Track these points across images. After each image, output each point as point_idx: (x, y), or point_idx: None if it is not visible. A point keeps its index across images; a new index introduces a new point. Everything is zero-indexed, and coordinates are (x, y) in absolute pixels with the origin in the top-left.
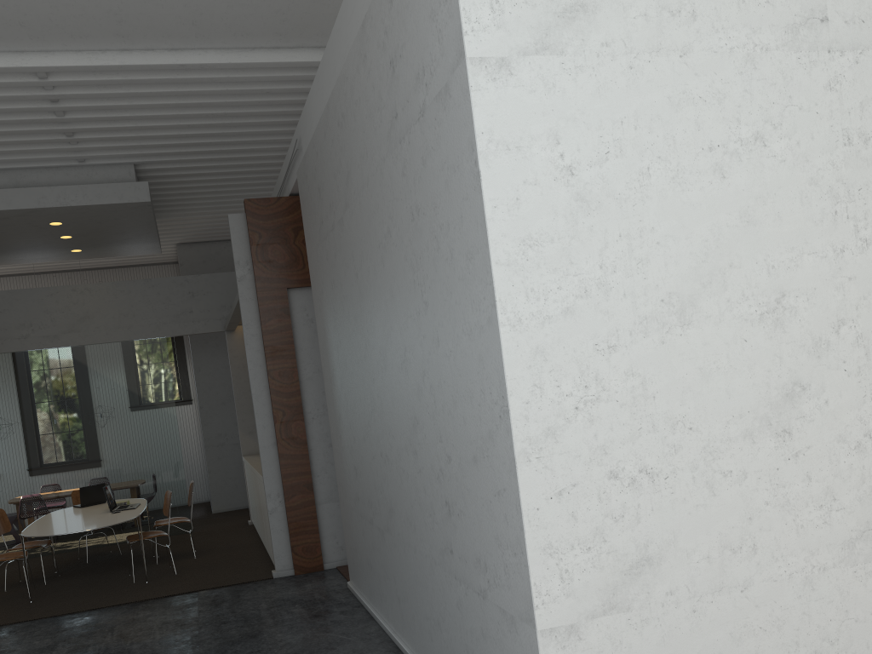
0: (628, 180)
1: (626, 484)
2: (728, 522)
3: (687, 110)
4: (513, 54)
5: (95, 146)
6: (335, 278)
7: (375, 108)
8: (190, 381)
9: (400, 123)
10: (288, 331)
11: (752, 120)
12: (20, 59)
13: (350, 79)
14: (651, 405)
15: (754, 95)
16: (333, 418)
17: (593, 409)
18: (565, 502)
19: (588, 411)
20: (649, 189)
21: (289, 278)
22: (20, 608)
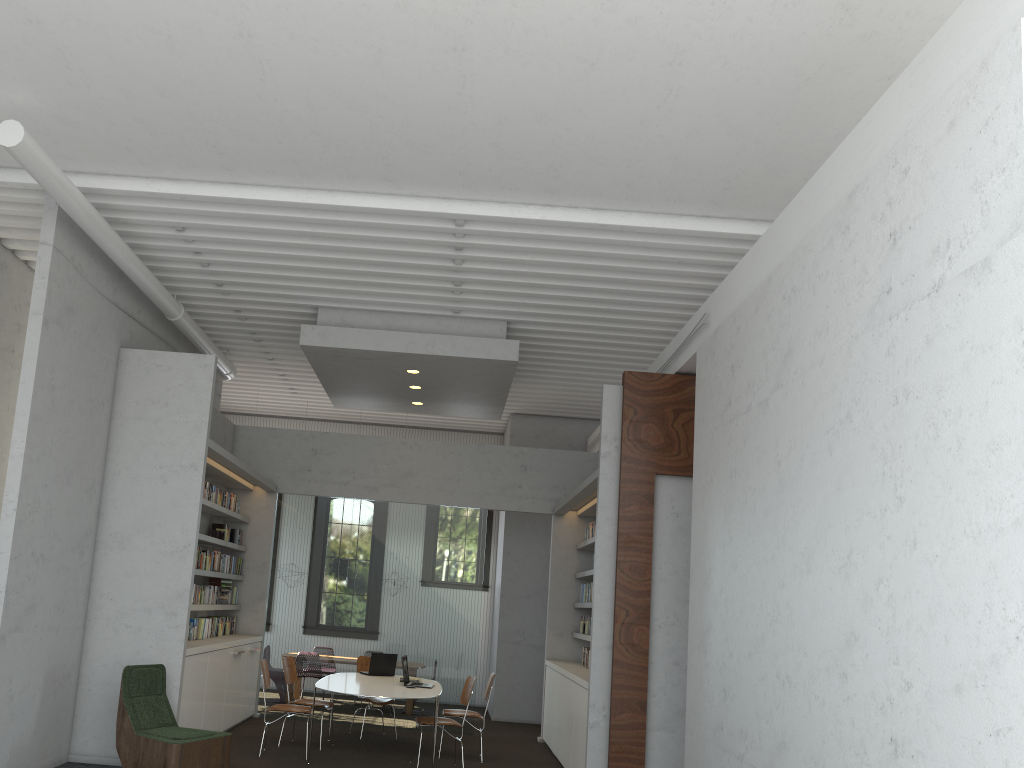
0: None
1: None
2: None
3: None
4: None
5: (477, 299)
6: (739, 466)
7: (852, 282)
8: (490, 565)
9: (895, 298)
10: (648, 521)
11: None
12: (446, 205)
13: (815, 251)
14: None
15: None
16: (696, 628)
17: None
18: None
19: None
20: None
21: (660, 462)
22: (298, 767)
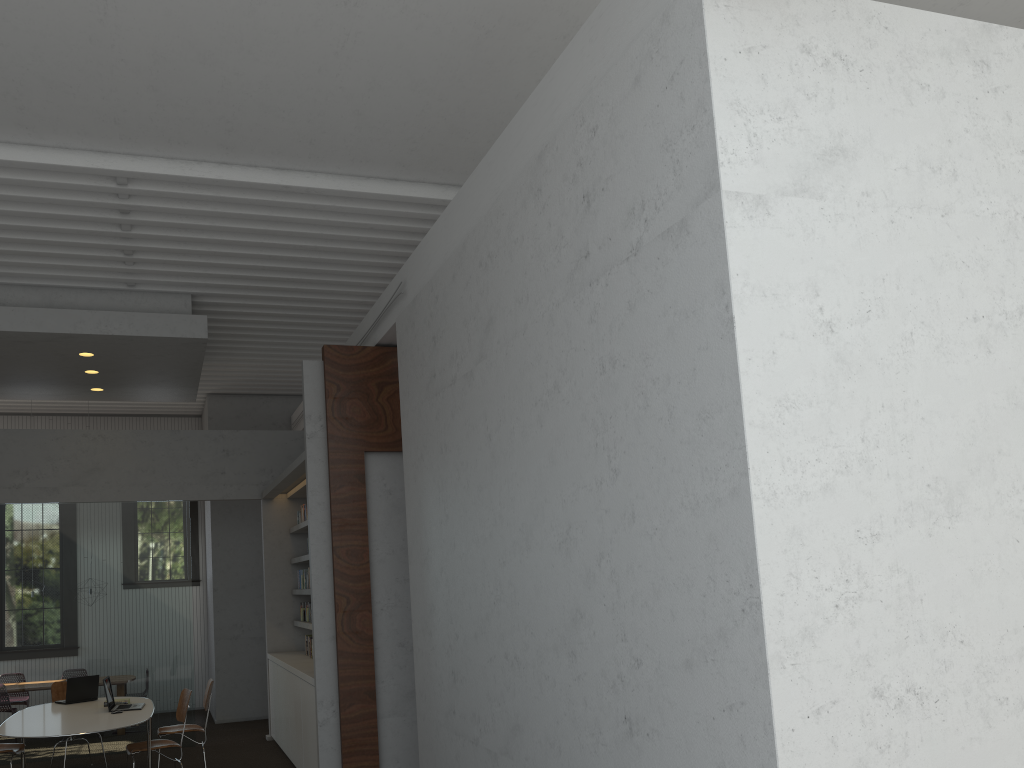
0: (891, 345)
1: (892, 705)
2: (1006, 762)
3: (950, 274)
4: (770, 193)
5: (154, 270)
6: (449, 441)
7: (549, 247)
8: (200, 557)
9: (593, 262)
10: (361, 502)
11: (1016, 293)
12: (103, 160)
13: (508, 215)
14: (919, 610)
15: (1017, 266)
16: (420, 610)
17: (855, 608)
18: (824, 724)
19: (850, 611)
20: (912, 356)
21: (368, 439)
22: None
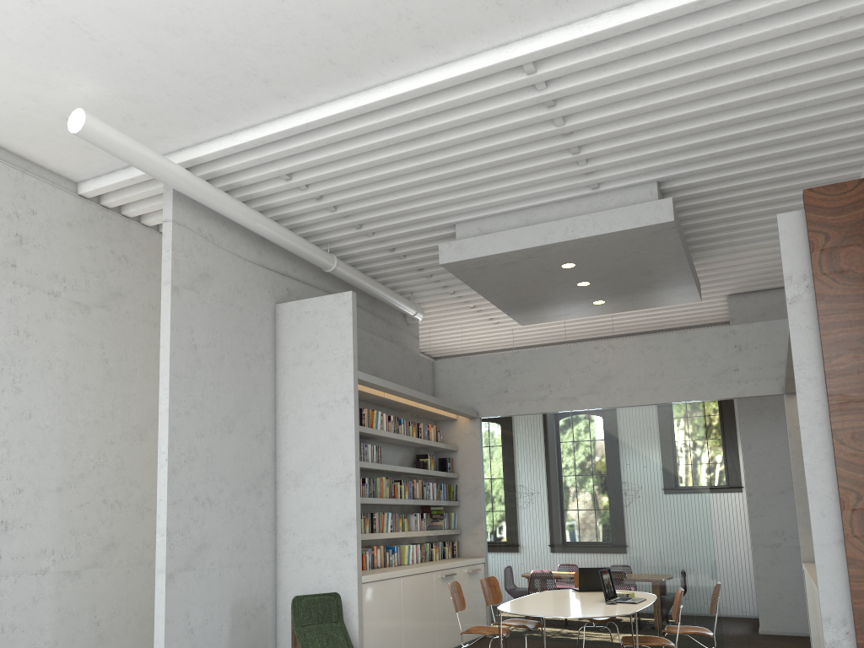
0: None
1: None
2: None
3: None
4: None
5: (606, 163)
6: None
7: None
8: (740, 463)
9: None
10: None
11: None
12: (504, 52)
13: None
14: None
15: None
16: None
17: None
18: None
19: None
20: None
21: None
22: None
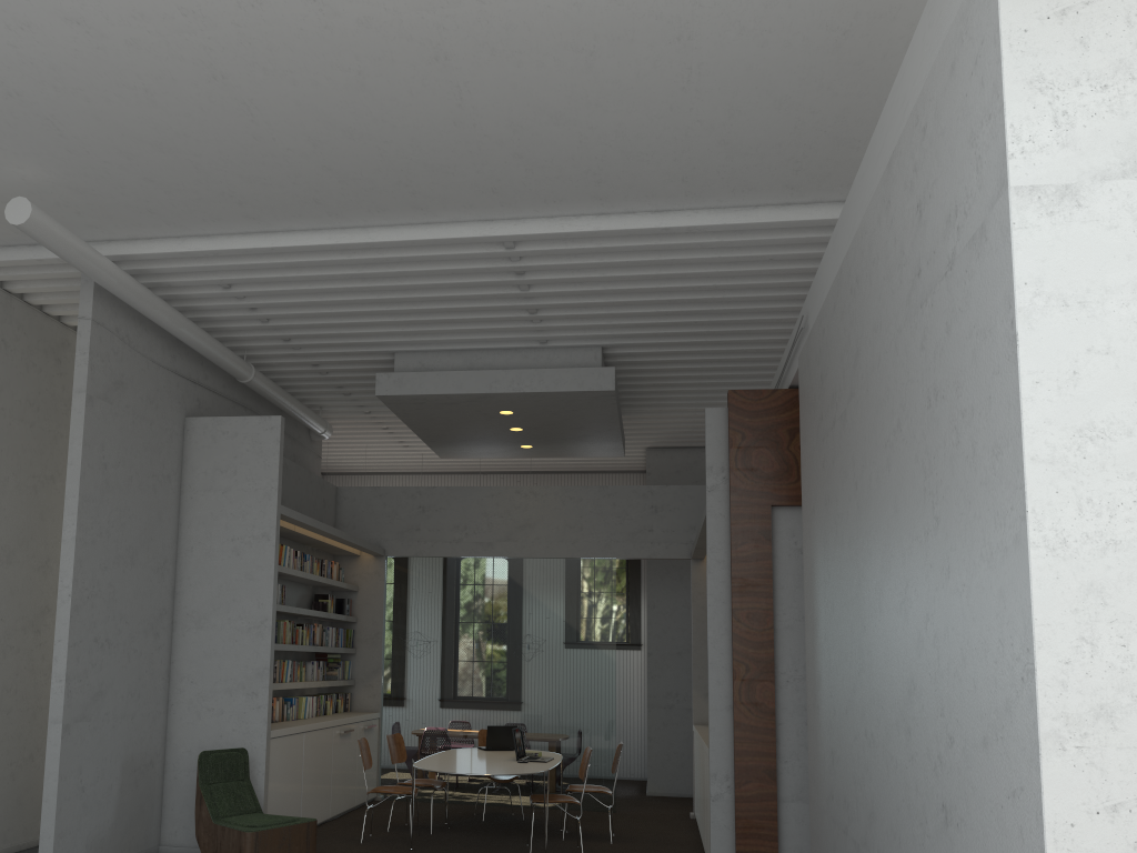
0: None
1: None
2: None
3: None
4: (1084, 180)
5: (559, 325)
6: (830, 491)
7: (894, 266)
8: (642, 620)
9: (923, 281)
10: (765, 561)
11: None
12: (489, 228)
13: (869, 233)
14: None
15: None
16: (811, 681)
17: None
18: (1123, 825)
19: None
20: None
21: (776, 492)
22: (398, 852)
